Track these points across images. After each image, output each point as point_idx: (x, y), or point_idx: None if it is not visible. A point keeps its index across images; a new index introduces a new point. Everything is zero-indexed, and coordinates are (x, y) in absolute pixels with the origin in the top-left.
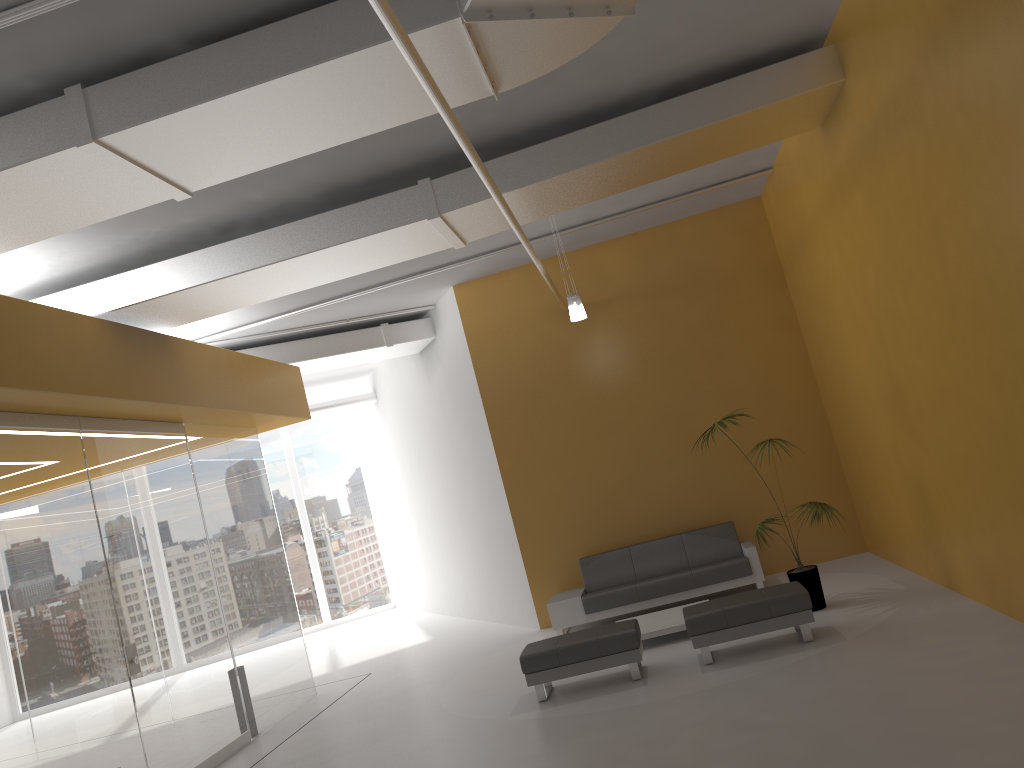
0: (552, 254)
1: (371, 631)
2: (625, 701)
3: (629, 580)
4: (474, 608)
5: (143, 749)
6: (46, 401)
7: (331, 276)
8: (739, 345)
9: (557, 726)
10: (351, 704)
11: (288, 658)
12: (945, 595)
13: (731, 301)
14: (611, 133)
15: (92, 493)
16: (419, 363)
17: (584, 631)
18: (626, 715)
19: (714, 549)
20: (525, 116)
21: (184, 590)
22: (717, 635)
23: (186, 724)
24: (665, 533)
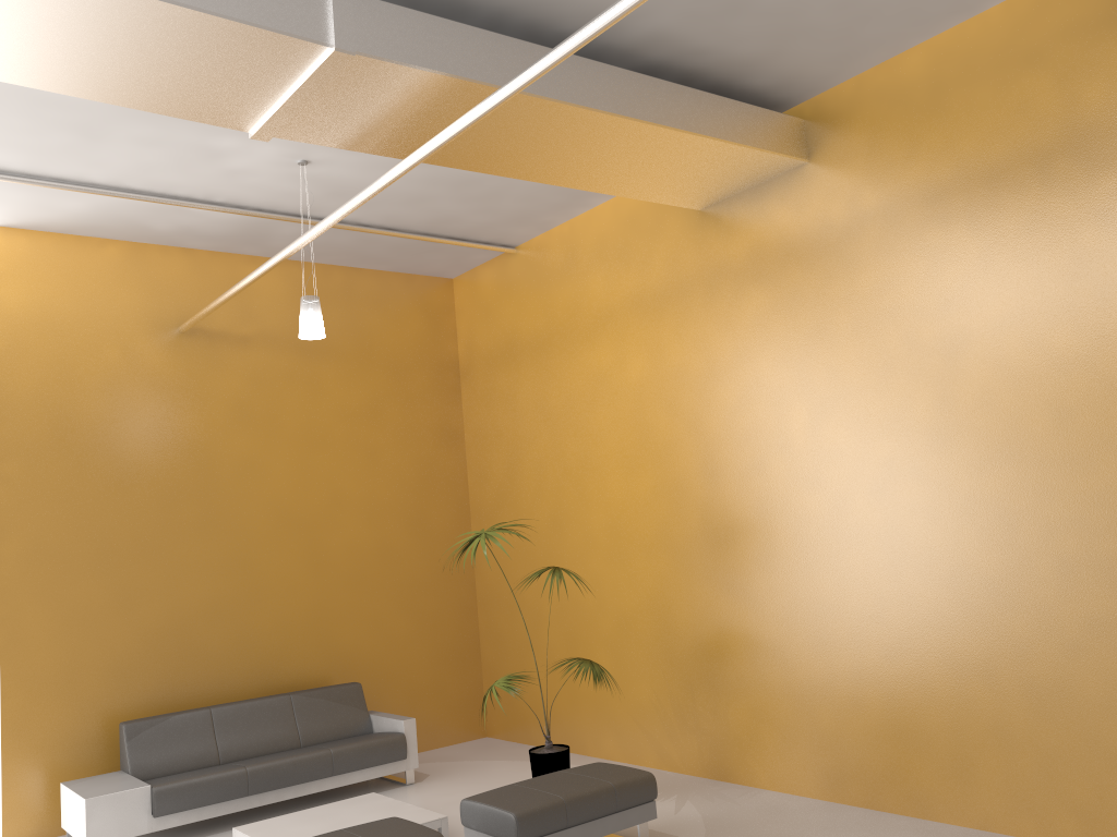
0: (185, 243)
1: None
2: None
3: (208, 762)
4: None
5: None
6: None
7: (8, 64)
8: (397, 449)
9: None
10: None
11: None
12: (723, 786)
13: (399, 392)
14: (601, 80)
15: None
16: None
17: None
18: None
19: (336, 720)
20: None
21: None
22: None
23: None
24: (253, 692)
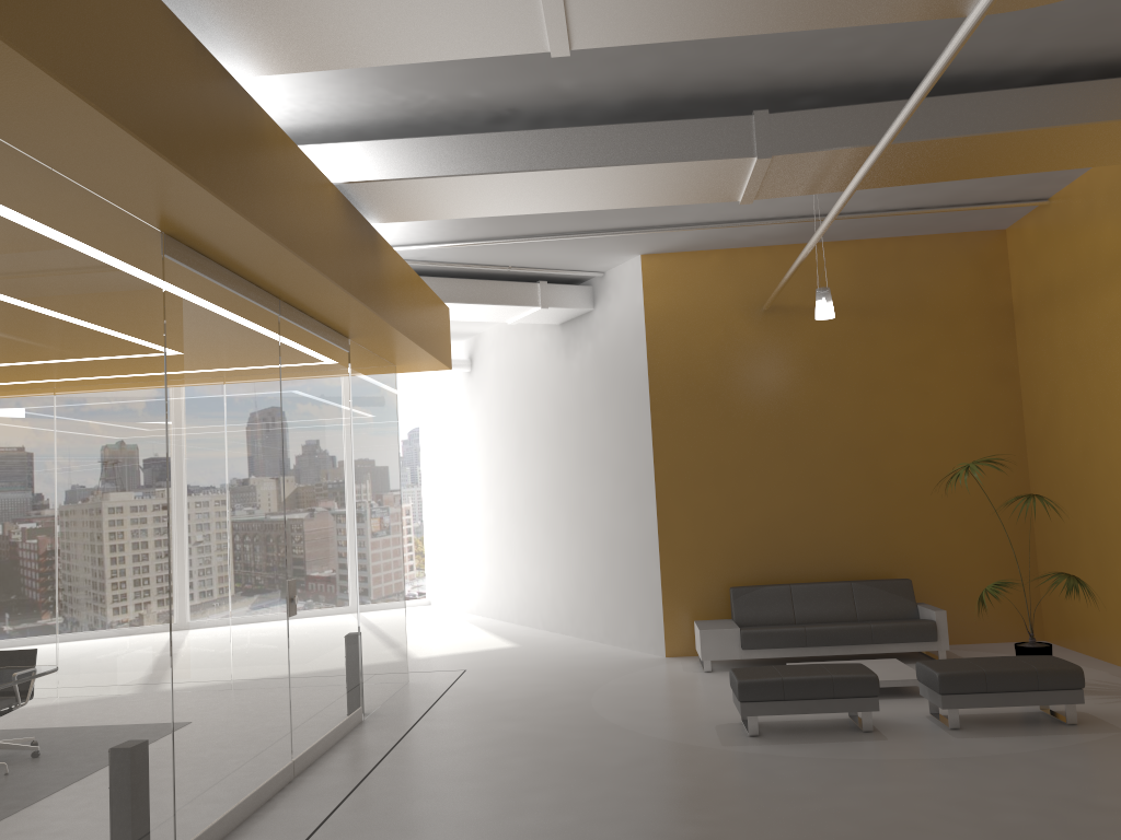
0: (763, 243)
1: (419, 625)
2: (876, 753)
3: (786, 621)
4: (561, 621)
5: (289, 705)
6: (281, 269)
7: (593, 203)
8: (949, 388)
9: (805, 767)
10: (471, 700)
11: (394, 634)
12: None
13: (950, 338)
14: (991, 106)
15: (280, 393)
16: (556, 336)
17: (804, 666)
18: (895, 769)
19: (887, 605)
20: (903, 63)
21: (333, 531)
22: (971, 698)
23: (321, 686)
24: (827, 578)
